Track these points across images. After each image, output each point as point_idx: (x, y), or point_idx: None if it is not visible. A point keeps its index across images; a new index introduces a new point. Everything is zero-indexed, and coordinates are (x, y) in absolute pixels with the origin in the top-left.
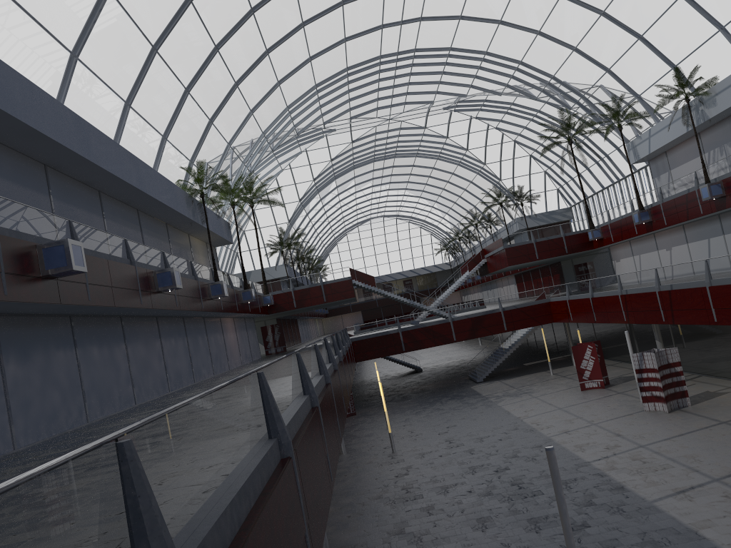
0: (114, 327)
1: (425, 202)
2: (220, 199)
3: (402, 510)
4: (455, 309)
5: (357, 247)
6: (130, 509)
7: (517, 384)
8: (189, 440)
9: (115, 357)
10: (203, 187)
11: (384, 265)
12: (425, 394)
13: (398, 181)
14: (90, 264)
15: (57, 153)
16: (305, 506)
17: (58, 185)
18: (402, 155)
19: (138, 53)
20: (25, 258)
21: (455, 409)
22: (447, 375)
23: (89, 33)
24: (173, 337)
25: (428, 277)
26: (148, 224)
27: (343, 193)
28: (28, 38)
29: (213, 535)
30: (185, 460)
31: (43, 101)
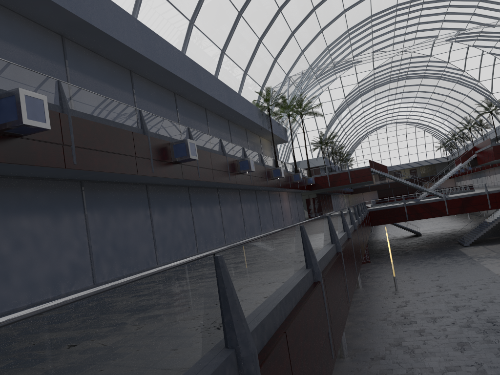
0: (213, 194)
1: (428, 111)
2: (280, 112)
3: (401, 330)
4: (449, 191)
5: (375, 145)
6: (221, 295)
7: (497, 249)
8: (255, 261)
9: (213, 214)
10: (269, 104)
11: (395, 158)
12: (422, 252)
13: (408, 97)
14: (199, 155)
15: (181, 85)
16: (328, 314)
17: (182, 105)
18: (412, 77)
19: (230, 17)
20: (163, 151)
21: (445, 264)
22: (441, 239)
23: (200, 7)
24: (249, 202)
25: (429, 168)
26: (234, 129)
27: (366, 106)
28: (165, 14)
29: (268, 319)
30: (253, 273)
31: (174, 53)
